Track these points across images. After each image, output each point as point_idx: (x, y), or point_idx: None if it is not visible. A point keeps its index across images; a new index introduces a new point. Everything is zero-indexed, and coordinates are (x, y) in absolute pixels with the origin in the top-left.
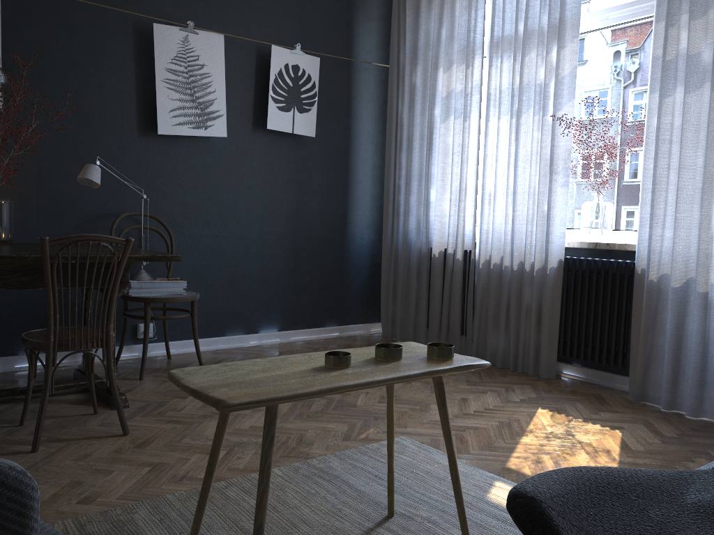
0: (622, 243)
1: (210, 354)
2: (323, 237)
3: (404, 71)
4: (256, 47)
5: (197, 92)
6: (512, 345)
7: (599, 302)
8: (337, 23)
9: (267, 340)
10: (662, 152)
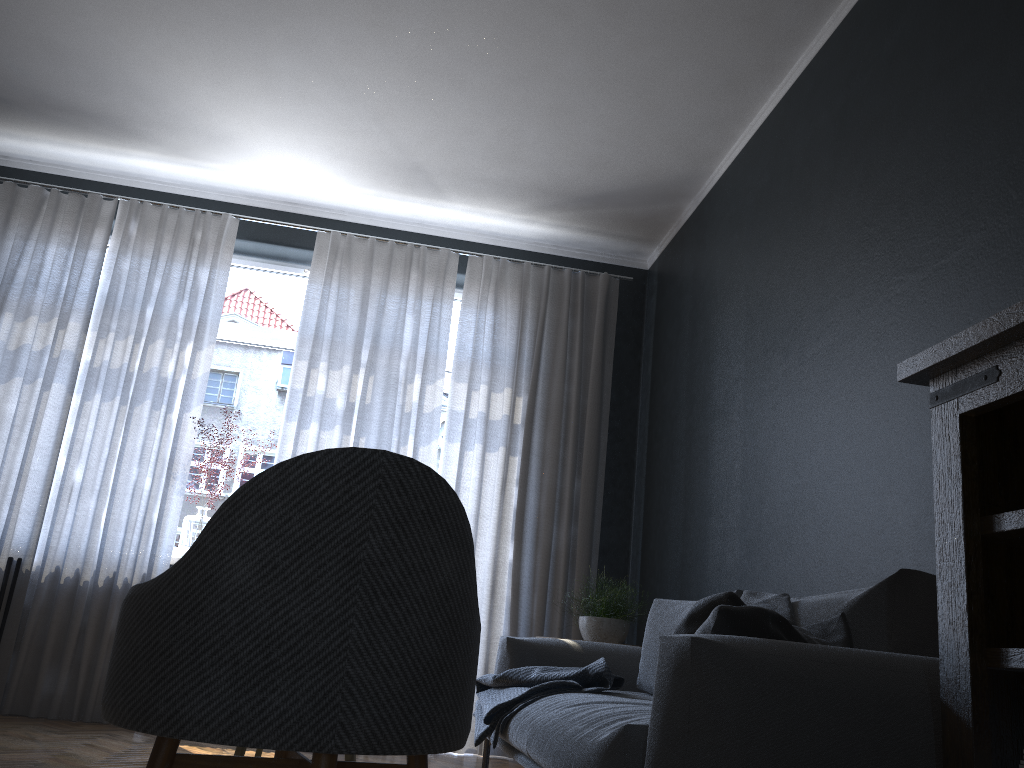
0: None
1: None
2: None
3: None
4: None
5: None
6: (81, 686)
7: None
8: None
9: None
10: None
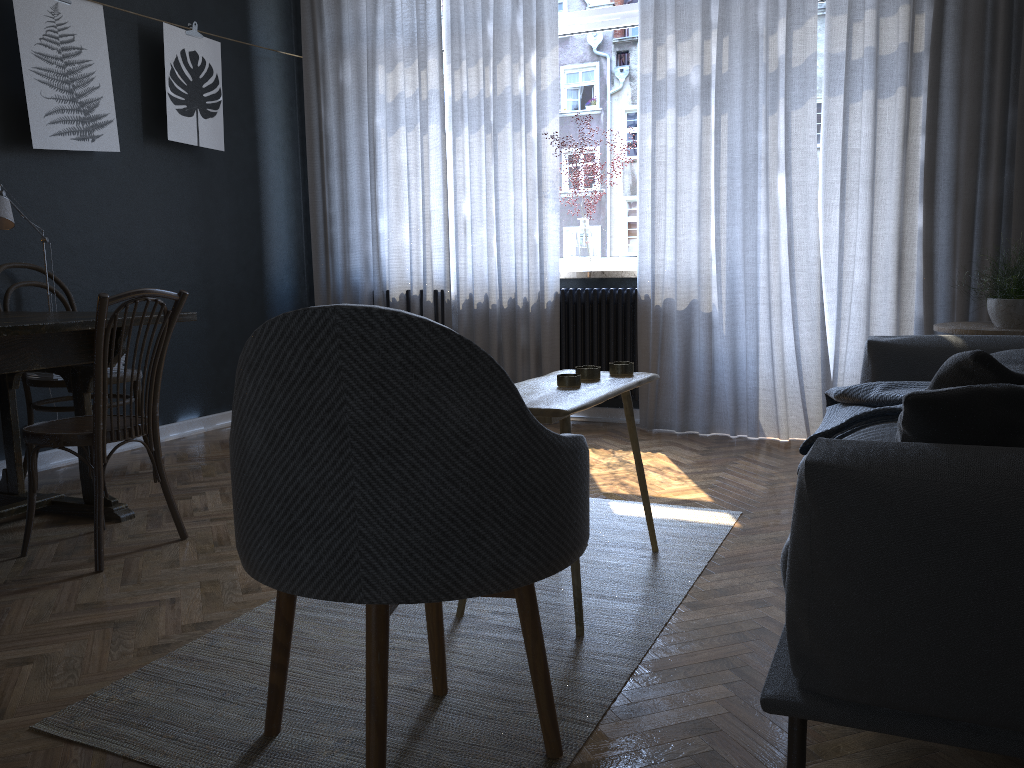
0: (618, 270)
1: (134, 455)
2: (239, 286)
3: (324, 65)
4: (137, 23)
5: (78, 88)
6: None
7: (602, 334)
8: None
9: (190, 430)
10: (659, 175)
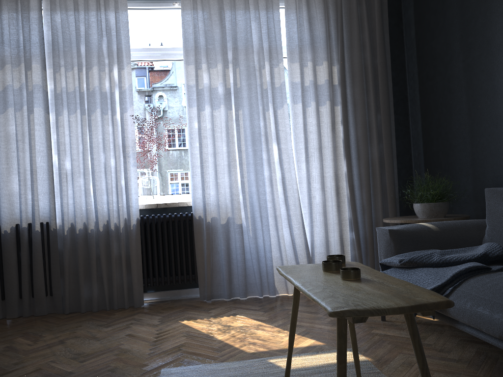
0: (176, 202)
1: None
2: None
3: None
4: None
5: None
6: (106, 290)
7: (171, 243)
8: None
9: None
10: (204, 143)
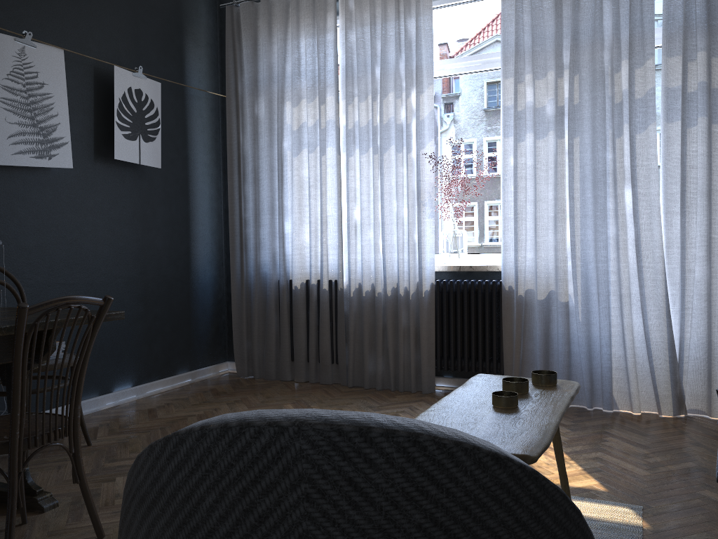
0: (483, 265)
1: None
2: (170, 276)
3: (243, 102)
4: (93, 66)
5: (38, 116)
6: (392, 367)
7: (472, 318)
8: (170, 46)
9: (123, 399)
10: (520, 187)
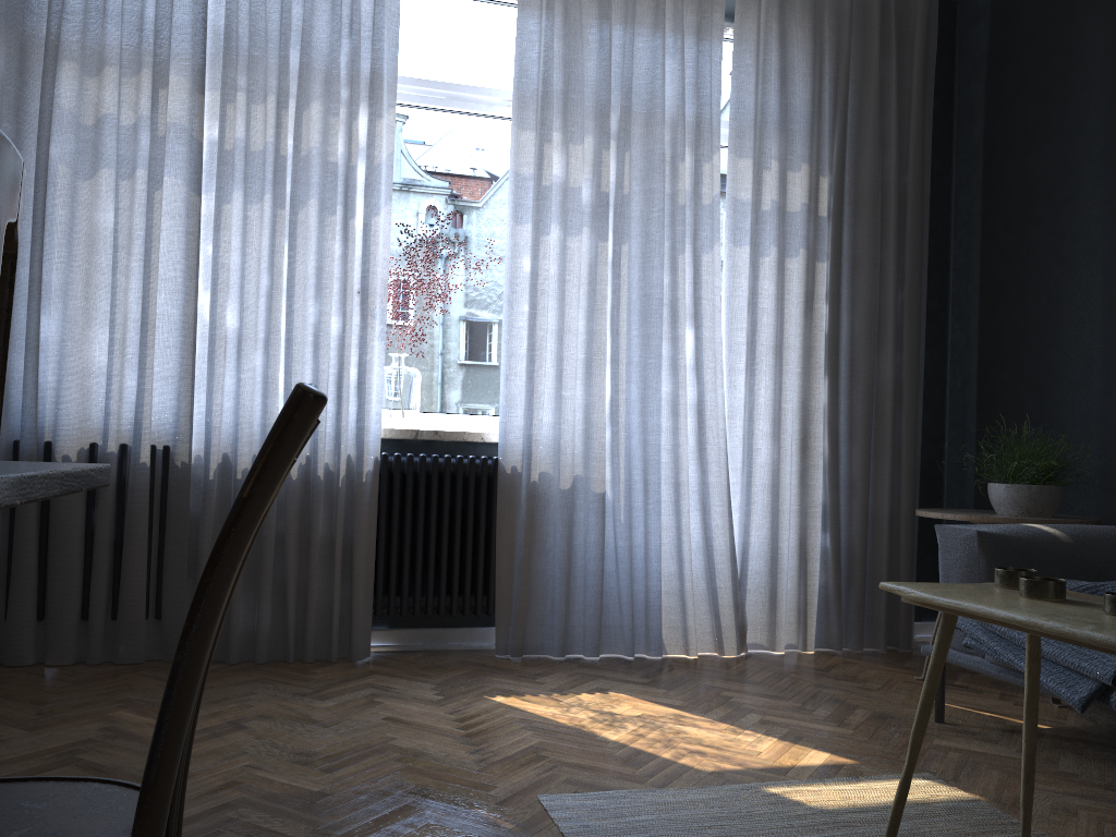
0: (458, 431)
1: None
2: None
3: None
4: None
5: None
6: (293, 616)
7: (445, 521)
8: None
9: None
10: (542, 307)
